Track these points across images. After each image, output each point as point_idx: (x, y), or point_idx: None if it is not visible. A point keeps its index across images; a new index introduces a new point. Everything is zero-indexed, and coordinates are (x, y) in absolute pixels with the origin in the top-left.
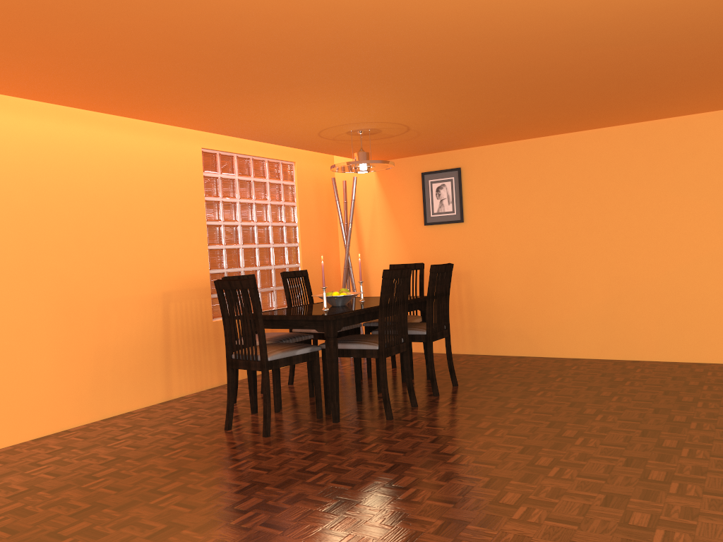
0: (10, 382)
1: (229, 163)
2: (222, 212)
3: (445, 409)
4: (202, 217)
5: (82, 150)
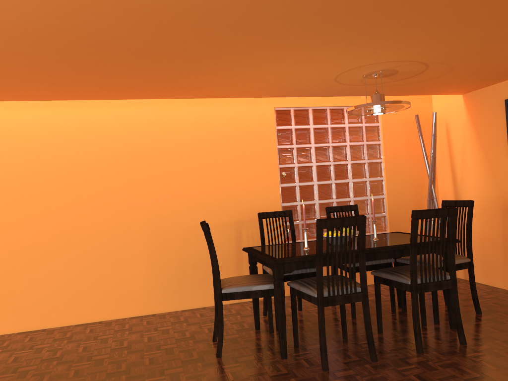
0: (117, 278)
1: (303, 116)
2: (295, 156)
3: (393, 374)
4: (274, 162)
5: (169, 124)
